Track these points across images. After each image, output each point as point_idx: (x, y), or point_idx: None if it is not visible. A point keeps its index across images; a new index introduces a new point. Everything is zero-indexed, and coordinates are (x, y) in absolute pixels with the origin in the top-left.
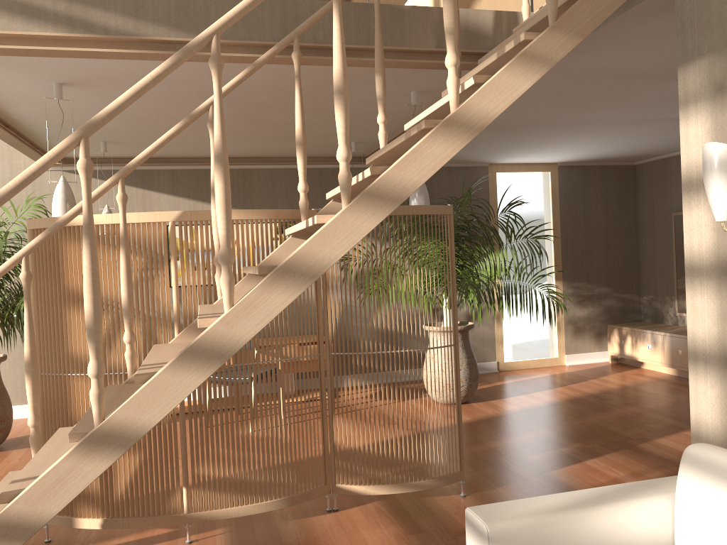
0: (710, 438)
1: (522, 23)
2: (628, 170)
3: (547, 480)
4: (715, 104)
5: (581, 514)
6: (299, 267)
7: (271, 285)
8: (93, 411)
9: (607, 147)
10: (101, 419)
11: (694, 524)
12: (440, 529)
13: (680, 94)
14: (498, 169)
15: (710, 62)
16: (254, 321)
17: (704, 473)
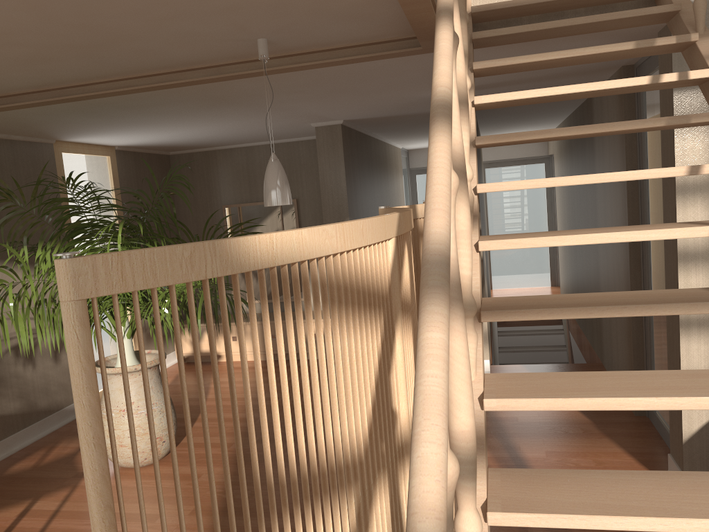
0: None
1: (492, 4)
2: (166, 160)
3: None
4: None
5: None
6: None
7: None
8: None
9: (203, 136)
10: None
11: None
12: None
13: (675, 113)
14: (63, 149)
15: None
16: None
17: None
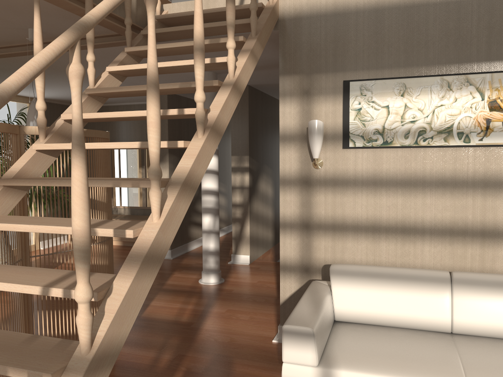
0: (292, 265)
1: (166, 14)
2: None
3: (148, 320)
4: (302, 99)
5: (322, 310)
6: (190, 181)
7: (180, 196)
8: (85, 339)
9: None
10: (91, 344)
11: (347, 300)
12: (134, 371)
13: (280, 89)
14: None
15: (300, 78)
16: (174, 227)
17: (347, 276)
